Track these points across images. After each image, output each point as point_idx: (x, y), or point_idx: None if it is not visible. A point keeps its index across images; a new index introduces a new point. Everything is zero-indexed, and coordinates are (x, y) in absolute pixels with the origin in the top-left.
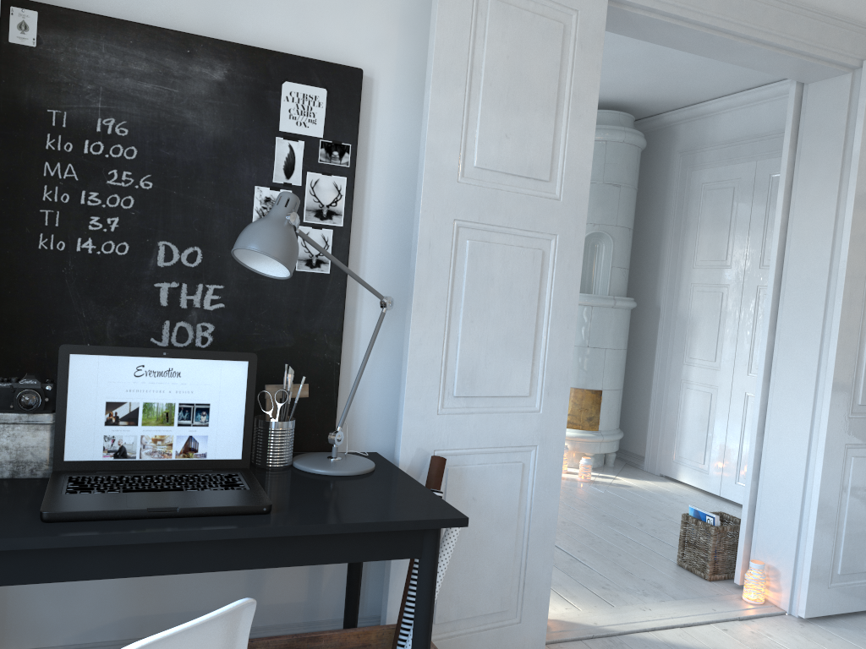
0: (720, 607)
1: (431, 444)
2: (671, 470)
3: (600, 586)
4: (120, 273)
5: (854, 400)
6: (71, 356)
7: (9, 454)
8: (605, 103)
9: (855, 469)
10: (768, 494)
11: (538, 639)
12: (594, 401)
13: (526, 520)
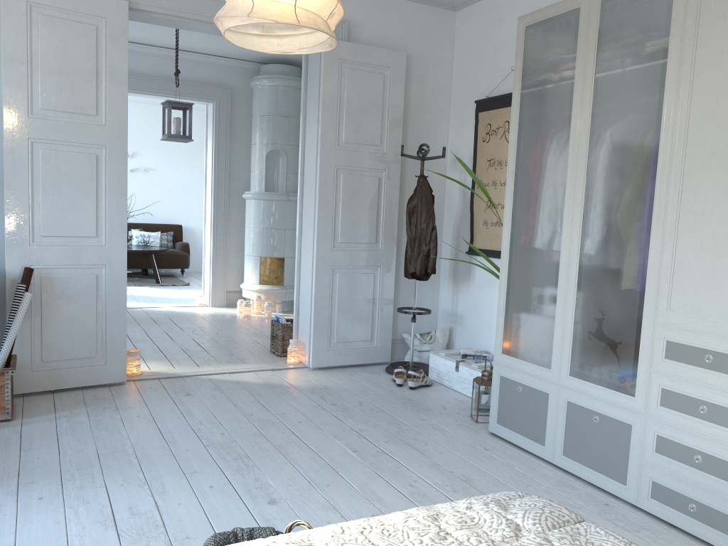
0: (267, 365)
1: (27, 262)
2: None
3: (203, 360)
4: None
5: (335, 239)
6: None
7: None
8: (278, 59)
9: (340, 280)
10: (301, 300)
11: (120, 374)
12: (279, 265)
13: (103, 307)
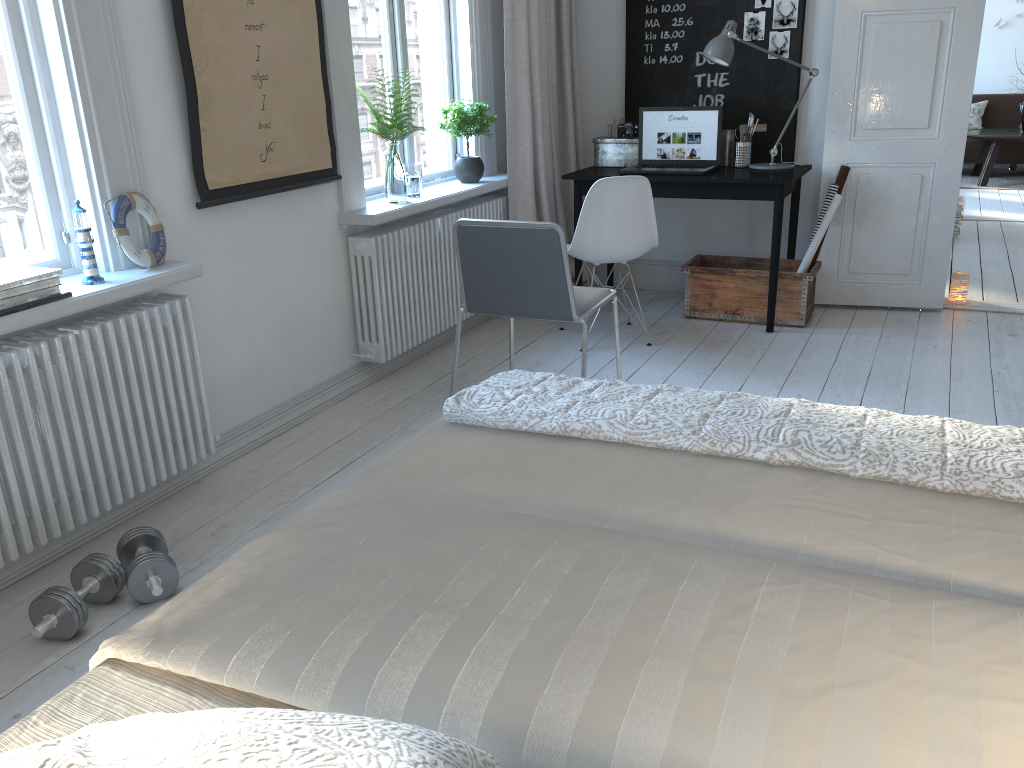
0: None
1: (845, 160)
2: None
3: None
4: (678, 72)
5: None
6: (643, 112)
7: (623, 156)
8: None
9: None
10: None
11: (936, 299)
12: None
13: (925, 216)
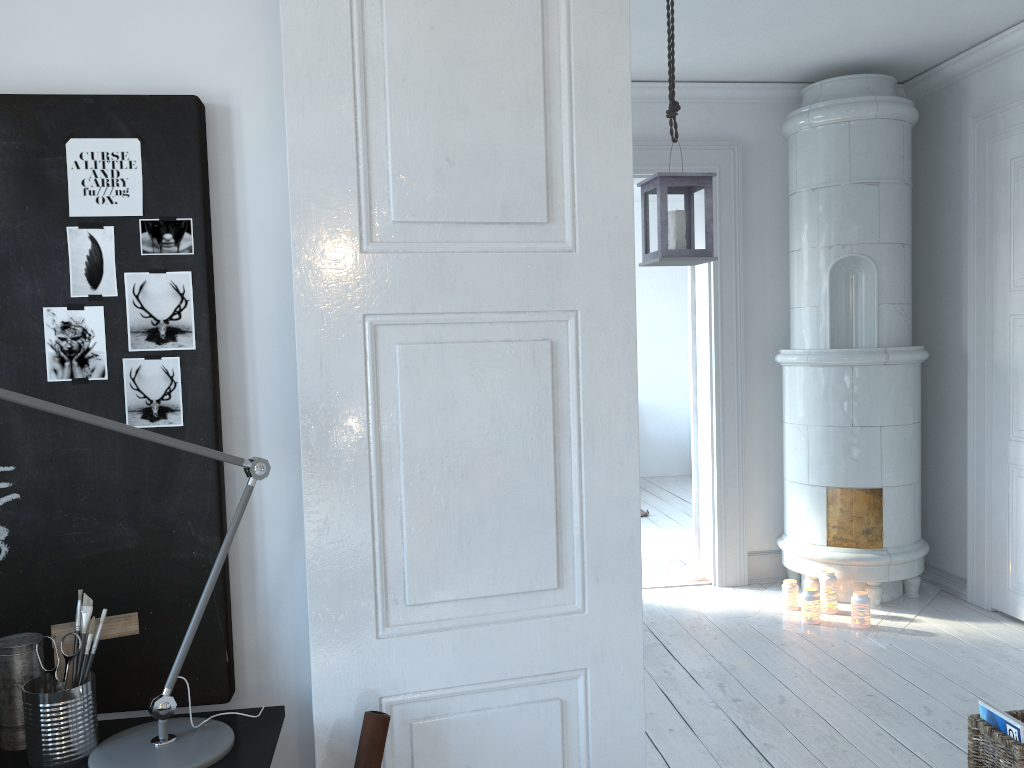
0: None
1: (373, 689)
2: (1008, 603)
3: None
4: None
5: None
6: None
7: None
8: (844, 66)
9: None
10: None
11: None
12: (872, 505)
13: None
